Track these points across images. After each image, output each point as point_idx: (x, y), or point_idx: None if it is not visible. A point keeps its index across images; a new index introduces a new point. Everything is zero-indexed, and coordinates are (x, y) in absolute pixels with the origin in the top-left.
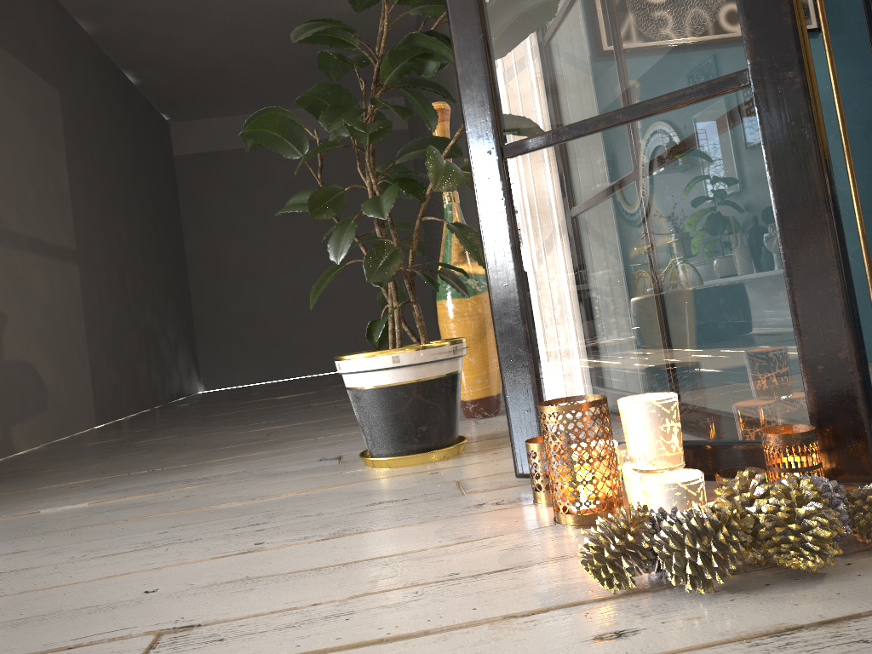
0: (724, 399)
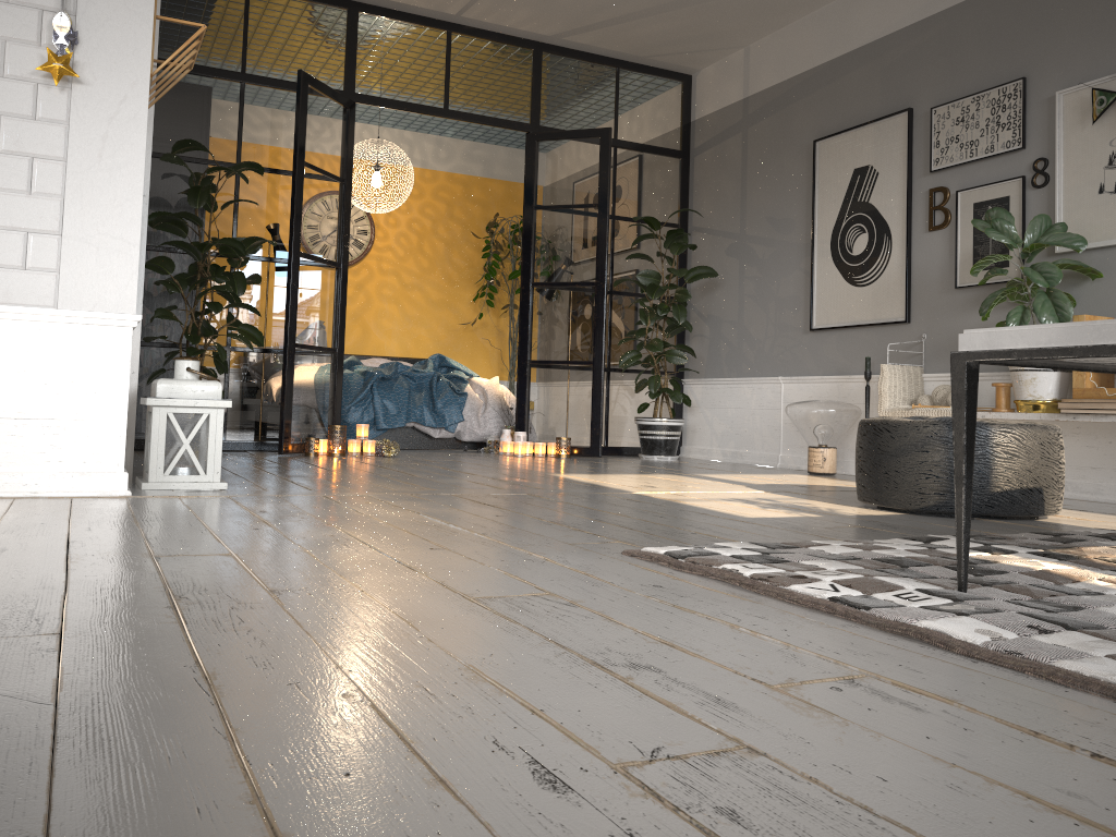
0: (322, 430)
